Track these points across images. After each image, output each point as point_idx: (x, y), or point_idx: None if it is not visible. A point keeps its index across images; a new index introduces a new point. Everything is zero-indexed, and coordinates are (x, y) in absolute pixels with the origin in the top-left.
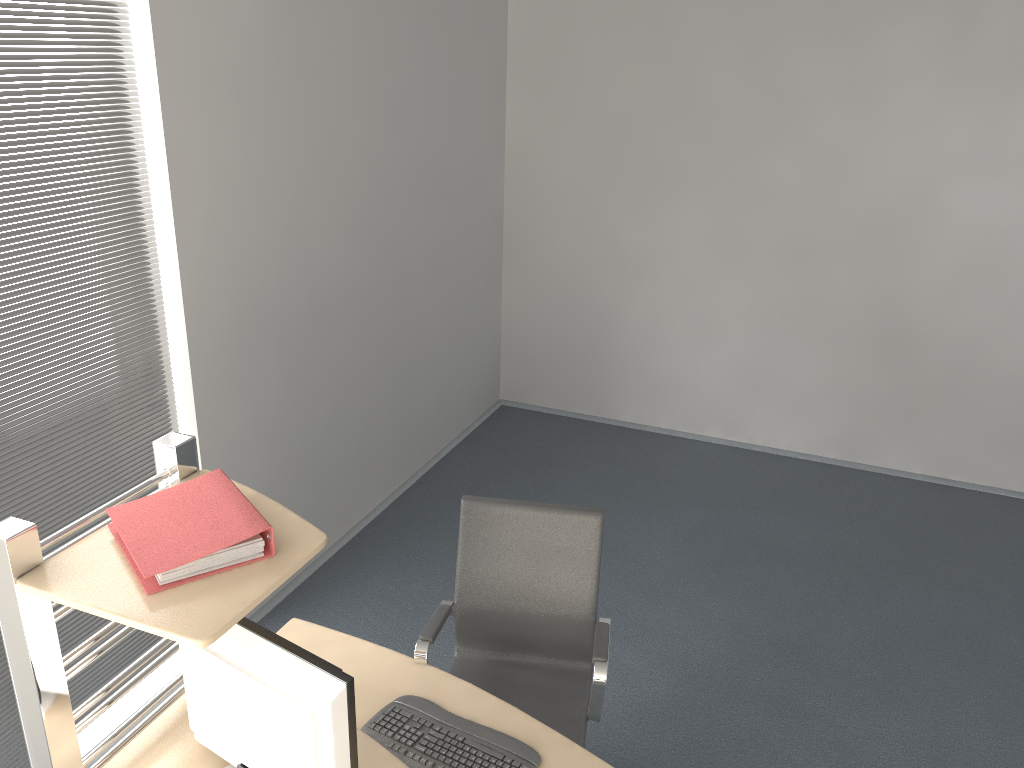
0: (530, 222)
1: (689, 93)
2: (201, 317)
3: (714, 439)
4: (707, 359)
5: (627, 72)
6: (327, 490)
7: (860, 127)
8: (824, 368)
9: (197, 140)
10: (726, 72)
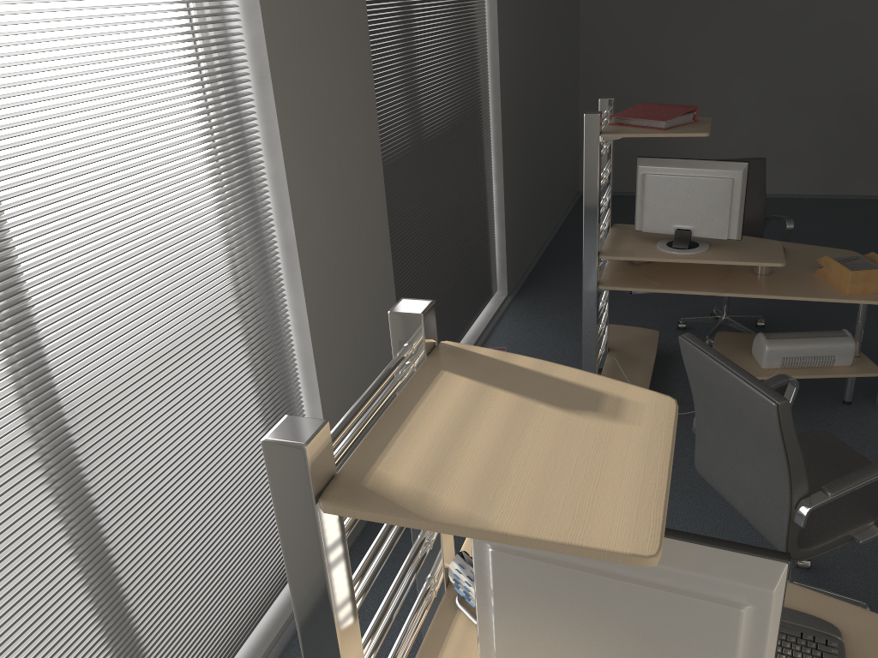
0: (599, 62)
1: None
2: (503, 91)
3: None
4: (728, 139)
5: None
6: (532, 221)
7: None
8: (809, 133)
9: None
10: None
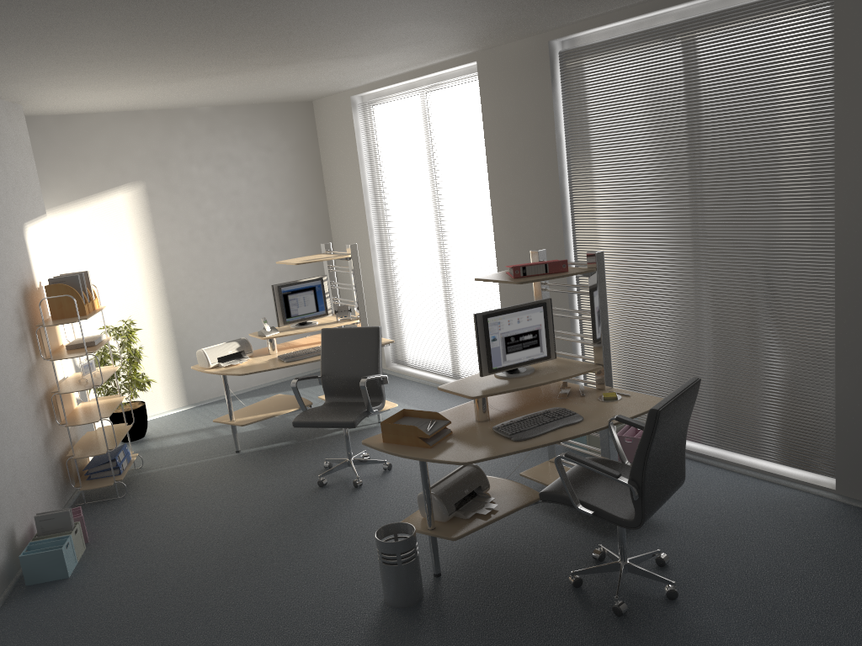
0: None
1: None
2: (851, 247)
3: None
4: None
5: None
6: None
7: None
8: None
9: None
10: None
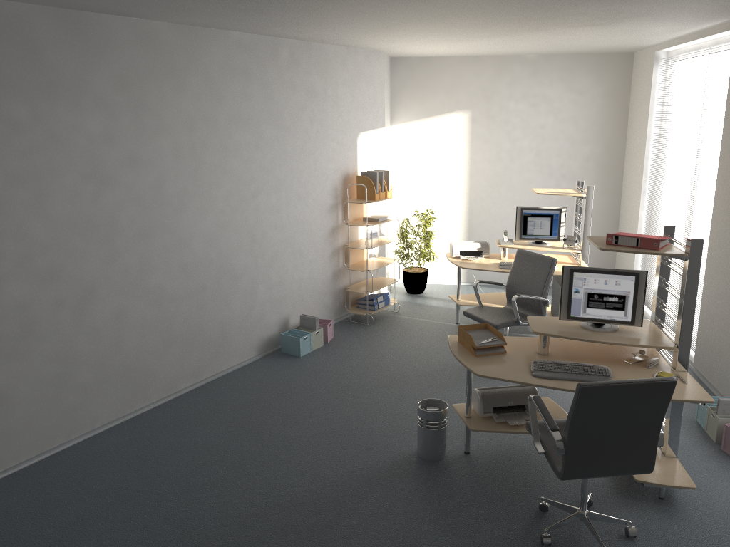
0: None
1: None
2: None
3: None
4: None
5: None
6: None
7: None
8: None
9: None
10: None
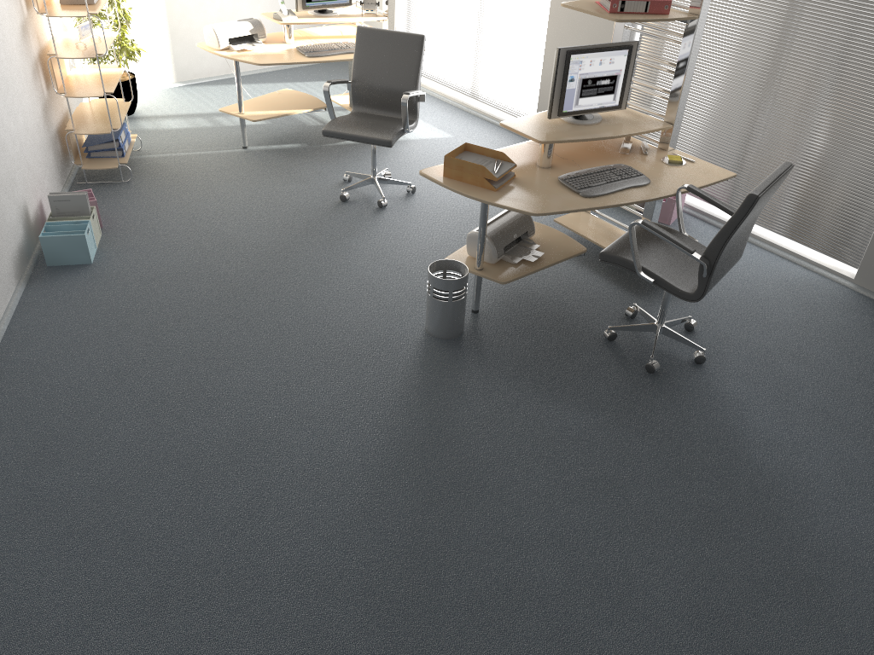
0: None
1: None
2: None
3: None
4: None
5: None
6: None
7: None
8: None
9: None
10: None
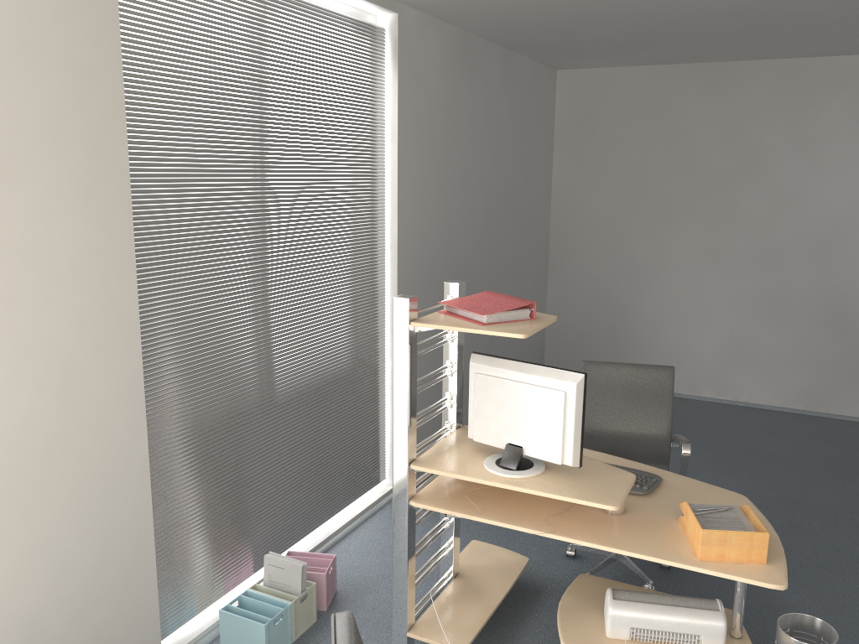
0: (569, 245)
1: (683, 153)
2: (404, 264)
3: (708, 398)
4: (701, 338)
5: (639, 141)
6: None
7: (806, 170)
8: (789, 341)
9: (410, 157)
10: (709, 138)
